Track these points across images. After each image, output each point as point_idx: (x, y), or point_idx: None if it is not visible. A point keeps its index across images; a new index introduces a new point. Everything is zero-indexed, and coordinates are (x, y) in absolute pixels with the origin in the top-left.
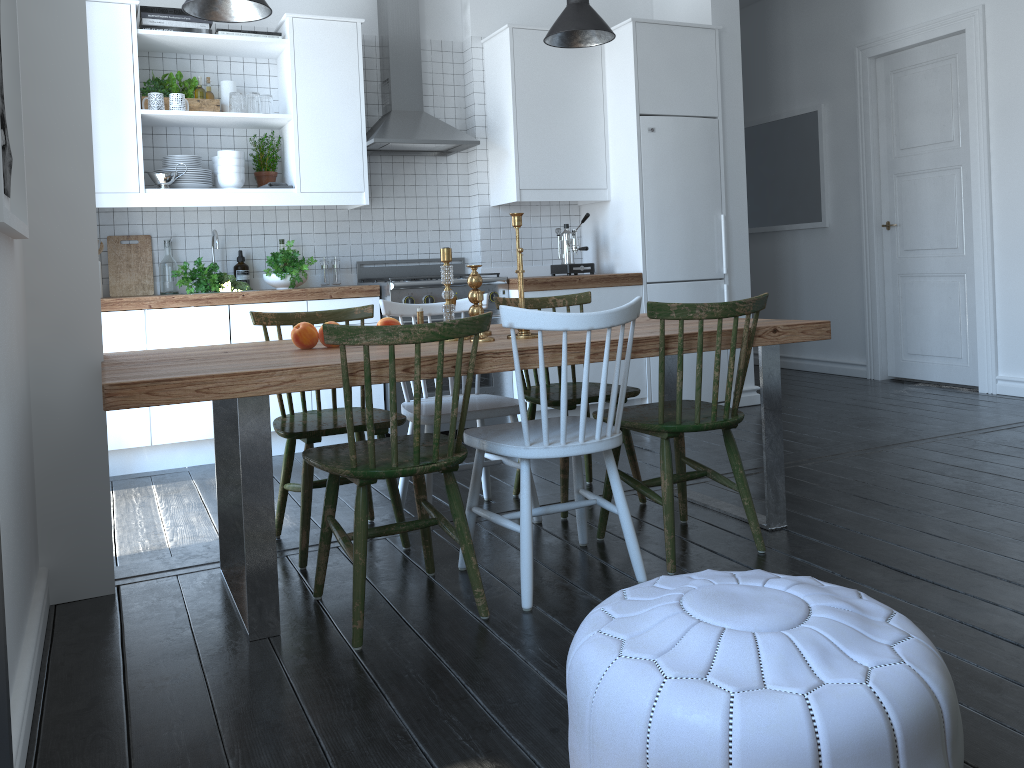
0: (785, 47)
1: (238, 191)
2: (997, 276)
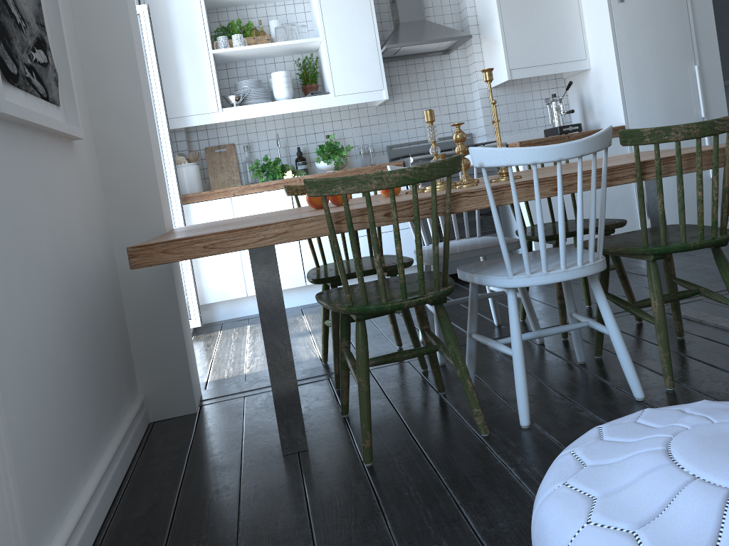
0: None
1: (288, 101)
2: None
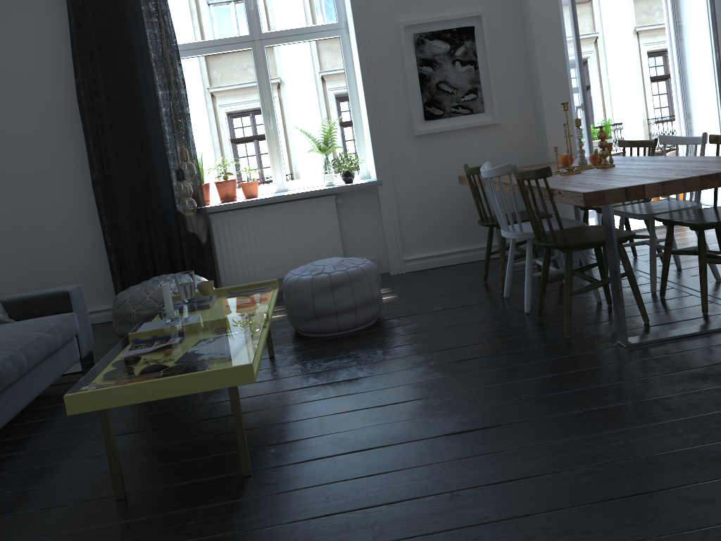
0: None
1: None
2: None
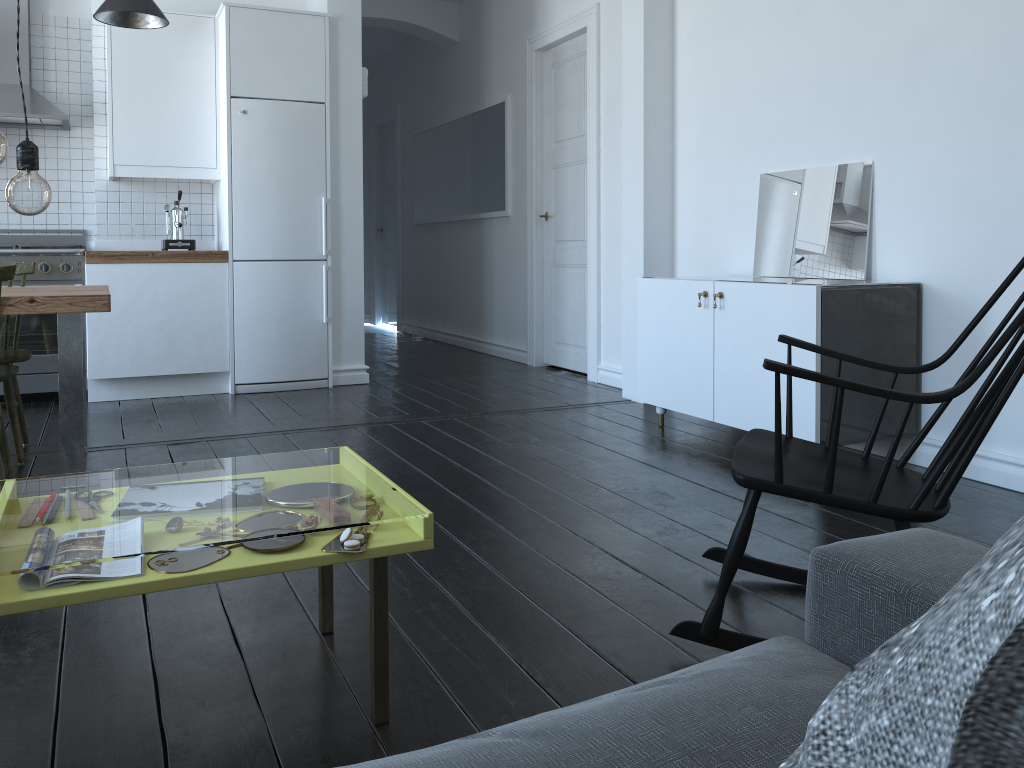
0: (490, 38)
1: None
2: (602, 268)
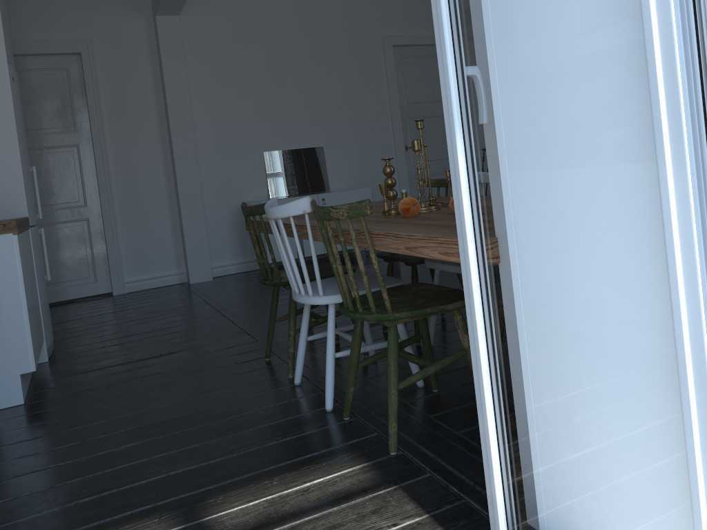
0: None
1: None
2: (118, 216)
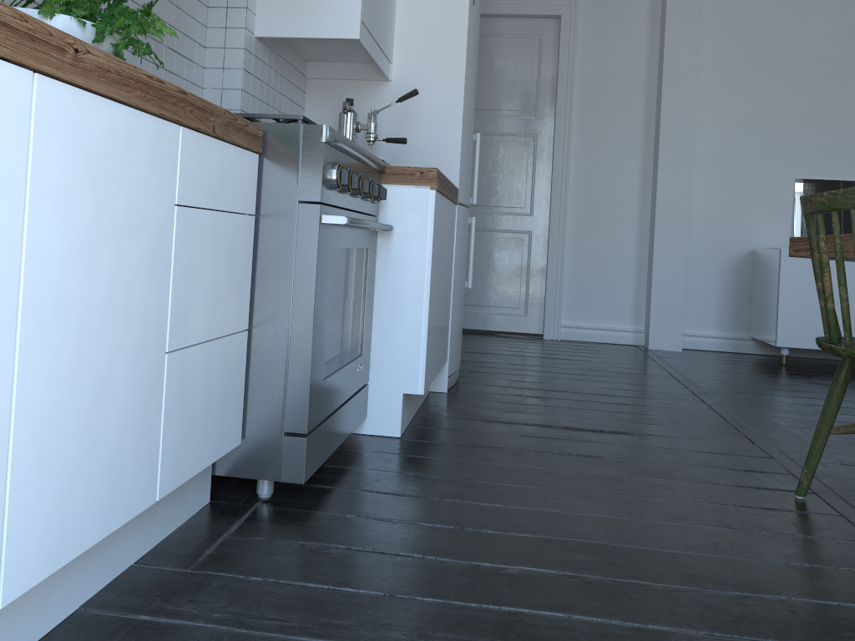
0: None
1: None
2: (568, 236)
